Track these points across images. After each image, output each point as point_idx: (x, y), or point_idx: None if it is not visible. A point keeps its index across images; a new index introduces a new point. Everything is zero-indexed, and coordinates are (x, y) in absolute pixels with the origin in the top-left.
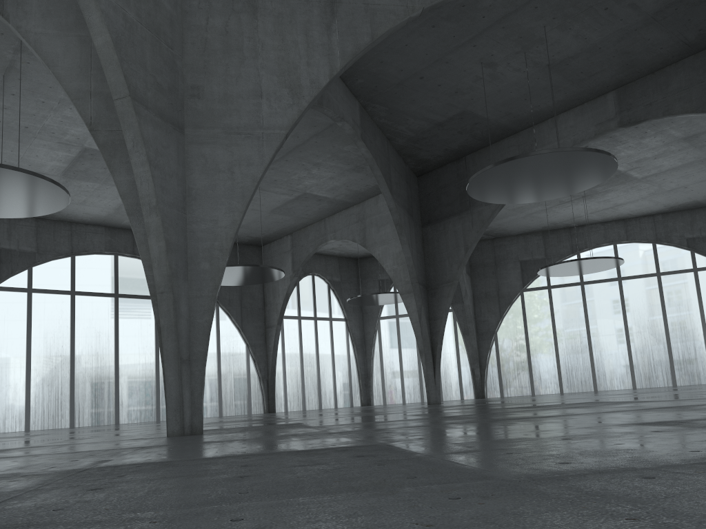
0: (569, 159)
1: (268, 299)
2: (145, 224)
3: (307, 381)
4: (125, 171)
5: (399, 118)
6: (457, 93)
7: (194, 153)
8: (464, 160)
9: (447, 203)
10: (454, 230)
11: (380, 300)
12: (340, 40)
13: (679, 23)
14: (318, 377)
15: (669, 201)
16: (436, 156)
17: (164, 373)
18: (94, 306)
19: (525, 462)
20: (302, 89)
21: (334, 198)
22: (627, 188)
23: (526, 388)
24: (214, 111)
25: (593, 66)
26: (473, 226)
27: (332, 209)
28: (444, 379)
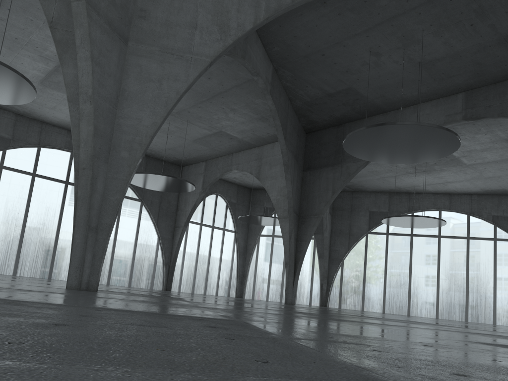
0: (425, 133)
1: (180, 206)
2: (80, 109)
3: (198, 272)
4: (73, 66)
5: (301, 84)
6: (347, 72)
7: (132, 62)
8: (343, 126)
9: (325, 156)
10: (326, 177)
11: (263, 221)
12: None
13: None
14: (207, 270)
15: (485, 186)
16: (323, 120)
17: (73, 236)
18: (48, 187)
19: (405, 365)
20: (229, 29)
21: (242, 139)
22: (457, 170)
23: (358, 305)
24: (155, 32)
25: (452, 70)
26: (341, 177)
27: (239, 147)
28: (299, 287)
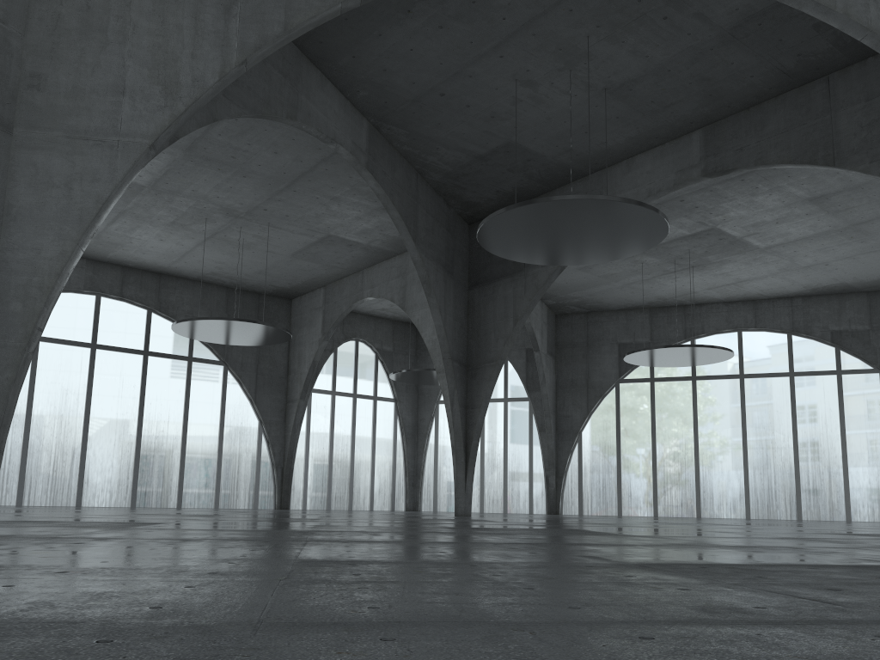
0: (598, 210)
1: (293, 366)
2: None
3: (335, 474)
4: None
5: (426, 145)
6: (494, 118)
7: (22, 161)
8: None
9: (500, 260)
10: (503, 295)
11: (433, 379)
12: (240, 29)
13: (768, 43)
14: (352, 469)
15: (809, 281)
16: (487, 199)
17: None
18: (63, 356)
19: None
20: (180, 87)
21: (369, 245)
22: (748, 259)
23: (612, 507)
24: (57, 108)
25: (665, 94)
26: (526, 293)
27: (370, 259)
28: (511, 485)
